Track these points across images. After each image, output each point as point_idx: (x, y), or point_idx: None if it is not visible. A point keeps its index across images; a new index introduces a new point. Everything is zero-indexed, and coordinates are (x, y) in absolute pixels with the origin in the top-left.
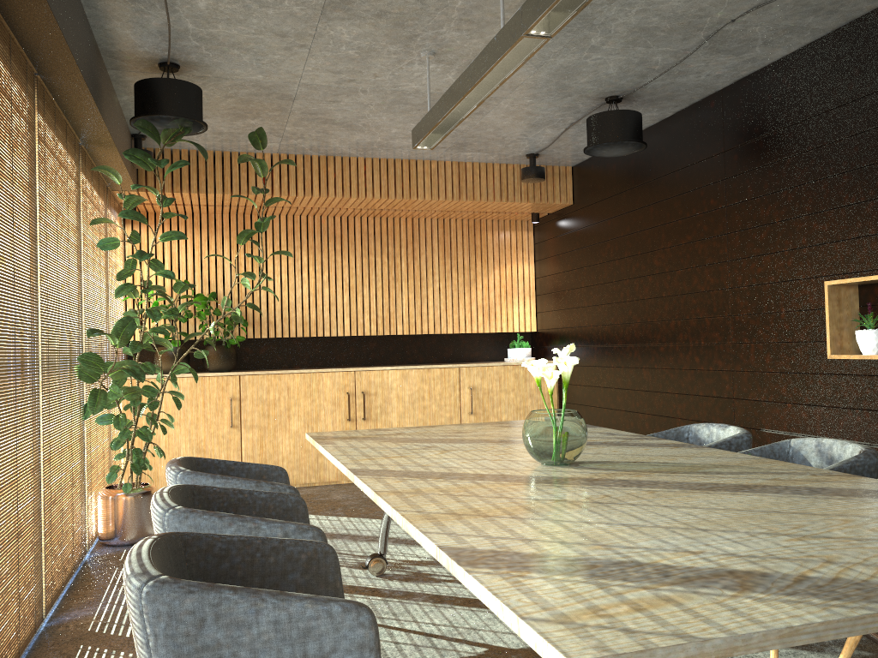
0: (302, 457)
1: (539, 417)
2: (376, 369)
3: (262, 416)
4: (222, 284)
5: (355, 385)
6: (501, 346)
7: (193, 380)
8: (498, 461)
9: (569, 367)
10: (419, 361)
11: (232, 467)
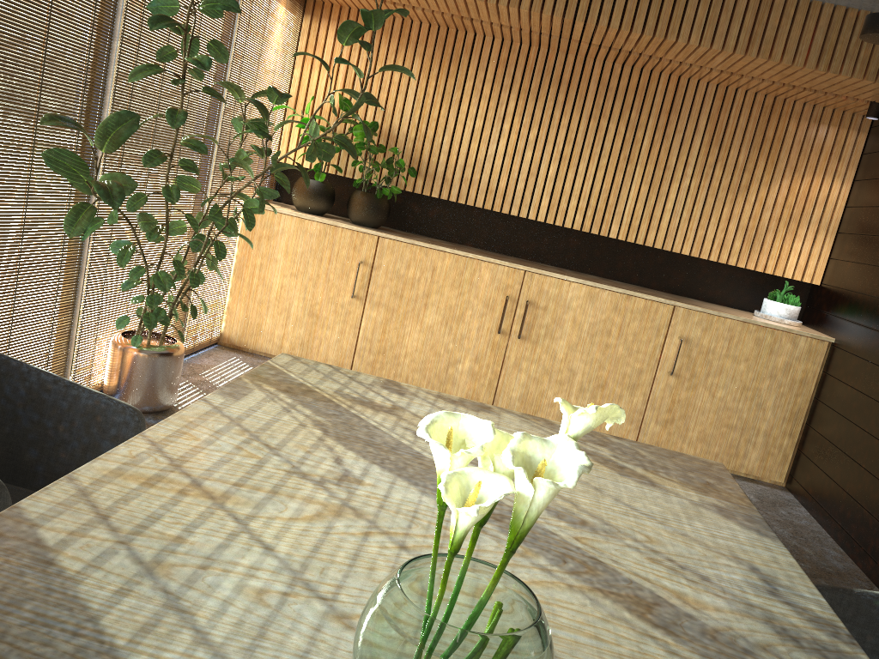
0: (429, 360)
1: (390, 607)
2: (555, 276)
3: (393, 295)
4: (399, 115)
5: (521, 290)
6: (758, 292)
7: (323, 228)
8: (335, 629)
9: (542, 488)
10: (632, 280)
11: (49, 386)
